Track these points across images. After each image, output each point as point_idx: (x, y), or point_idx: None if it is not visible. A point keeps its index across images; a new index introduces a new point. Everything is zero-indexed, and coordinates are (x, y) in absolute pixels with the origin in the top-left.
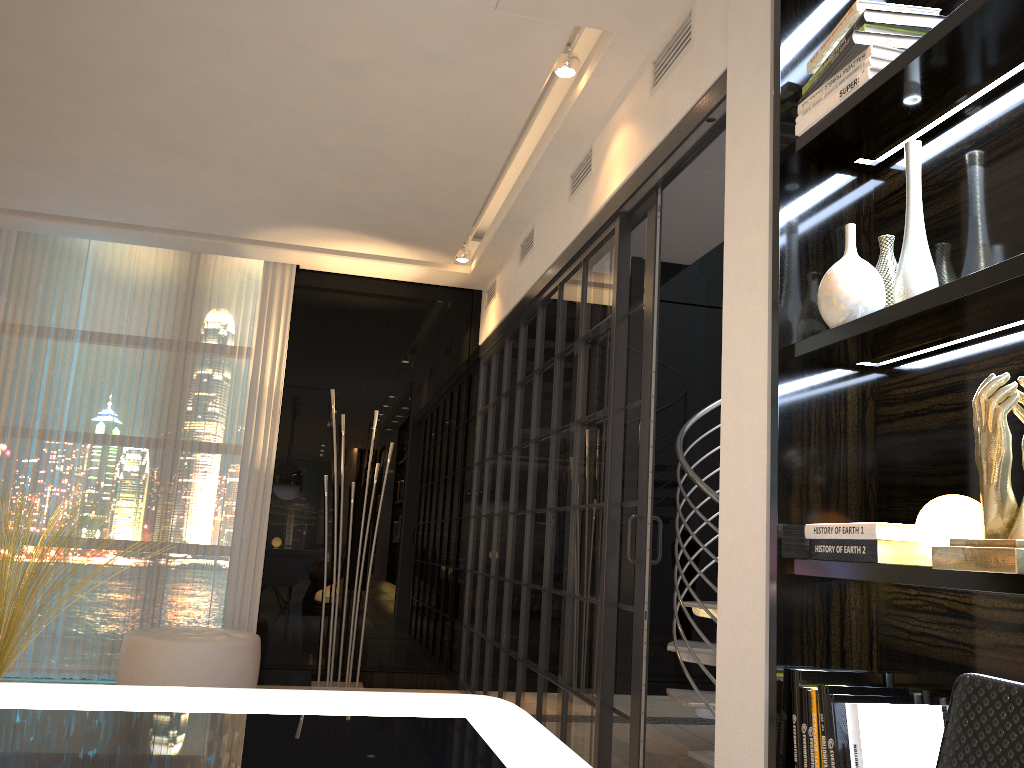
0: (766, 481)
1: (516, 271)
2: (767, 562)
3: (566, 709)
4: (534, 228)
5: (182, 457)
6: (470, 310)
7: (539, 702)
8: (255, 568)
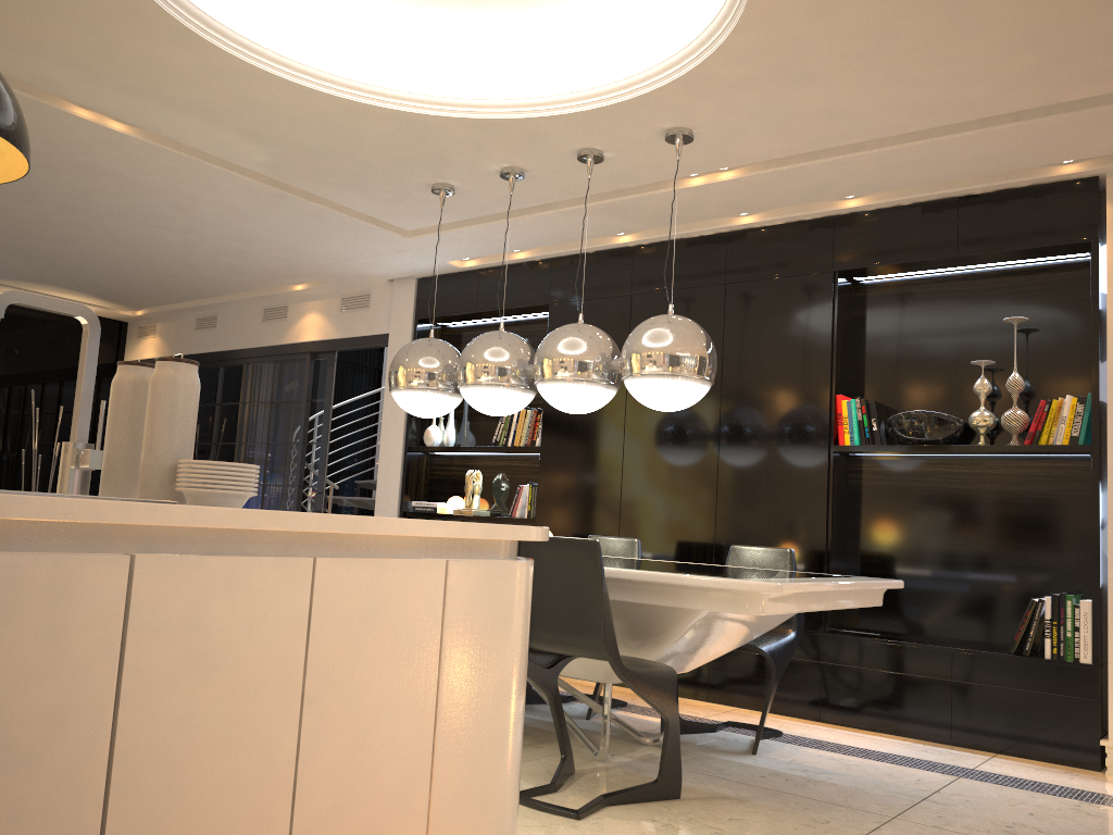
0: (399, 487)
1: (190, 333)
2: (397, 512)
3: None
4: (218, 317)
5: None
6: (118, 335)
7: None
8: None
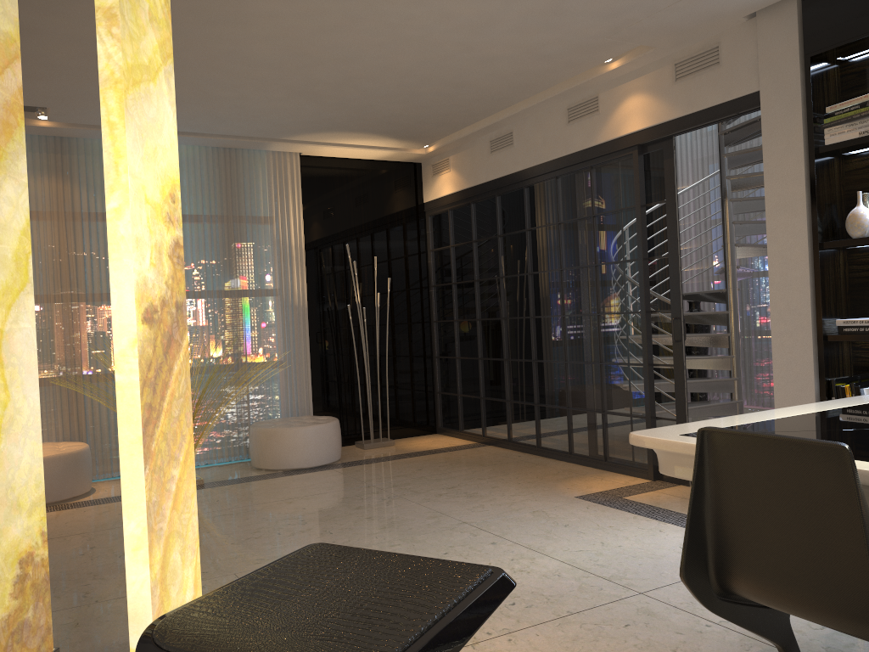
0: (810, 302)
1: (485, 158)
2: (812, 337)
3: (606, 424)
4: (513, 133)
5: (244, 302)
6: (414, 178)
7: (569, 425)
8: (305, 374)
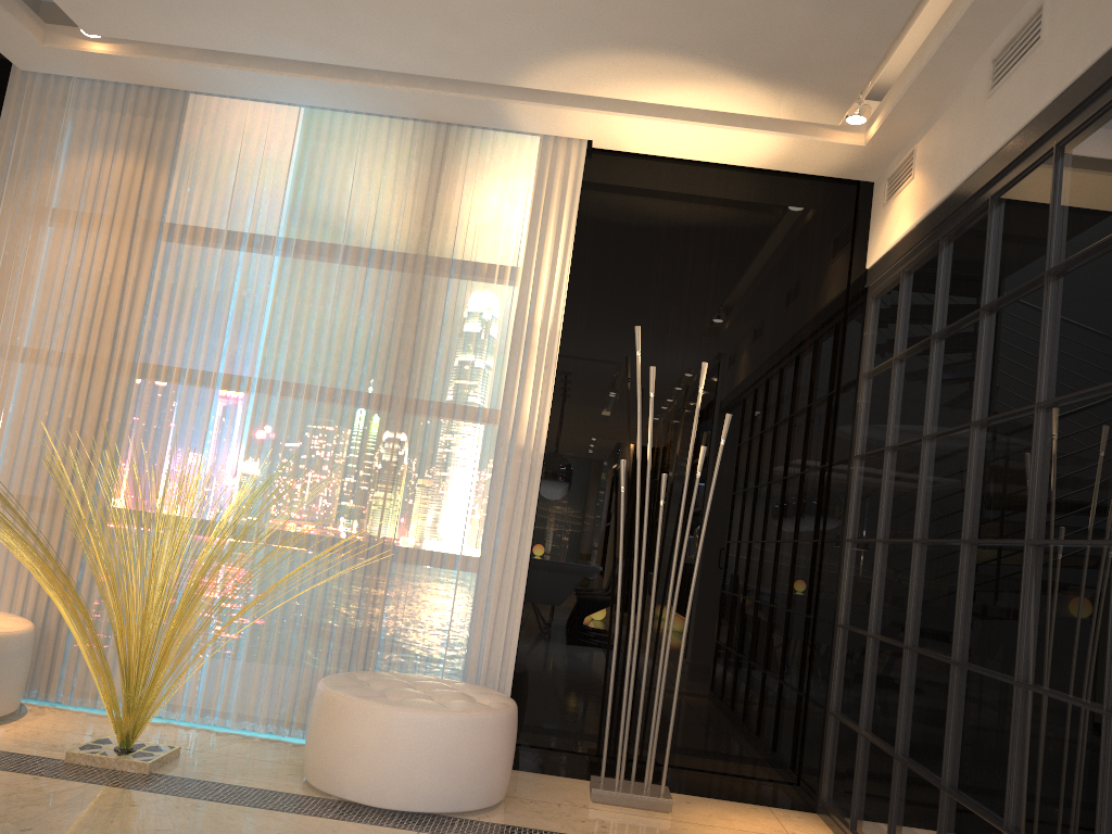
0: None
1: (978, 111)
2: None
3: None
4: (1043, 6)
5: (414, 422)
6: (852, 214)
7: None
8: (513, 594)
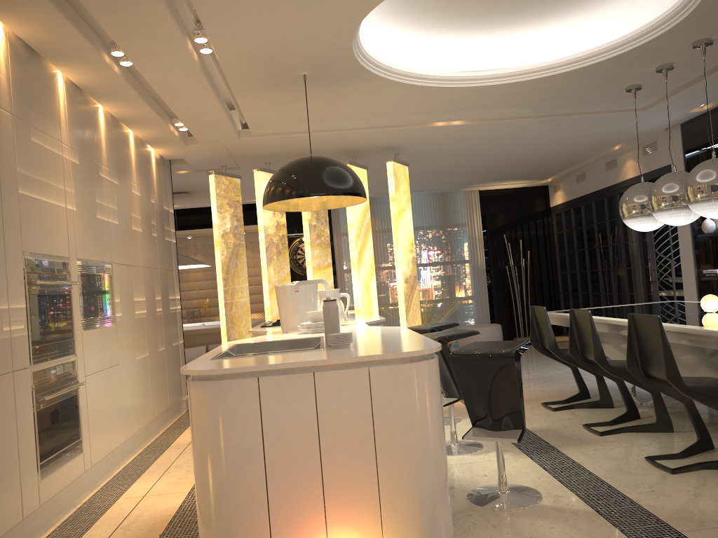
0: (693, 262)
1: (575, 185)
2: (695, 278)
3: None
4: (585, 173)
5: (453, 267)
6: (544, 194)
7: None
8: (485, 302)
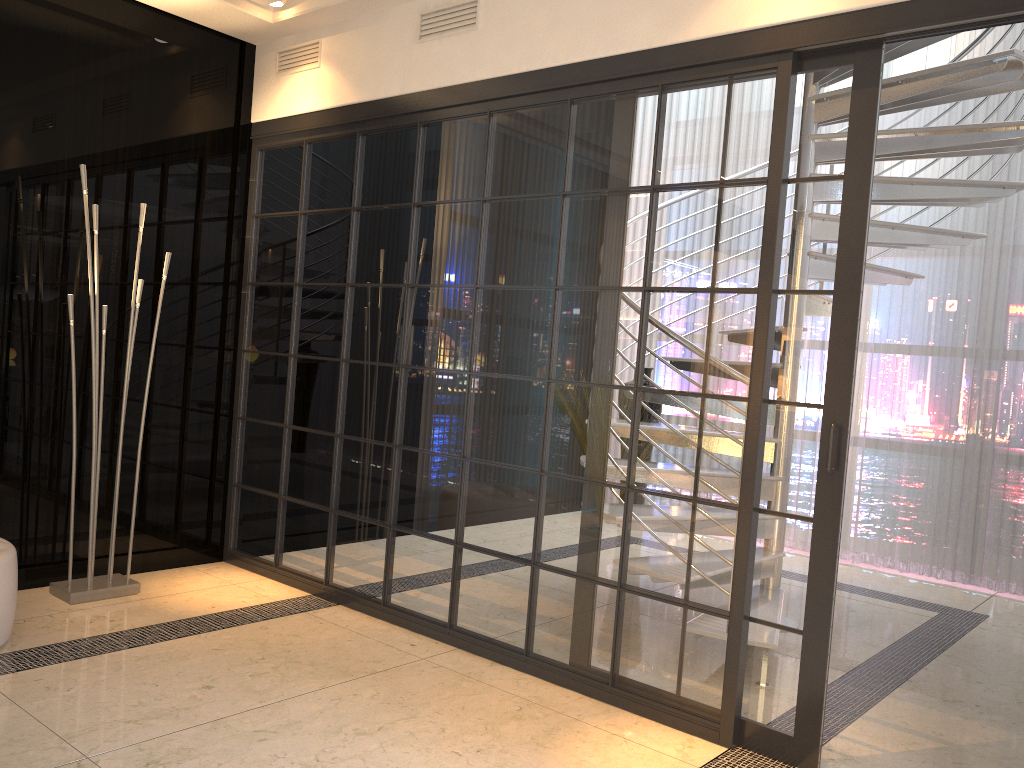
0: None
1: (405, 48)
2: None
3: (624, 612)
4: (479, 3)
5: None
6: (239, 71)
7: (532, 598)
8: None
